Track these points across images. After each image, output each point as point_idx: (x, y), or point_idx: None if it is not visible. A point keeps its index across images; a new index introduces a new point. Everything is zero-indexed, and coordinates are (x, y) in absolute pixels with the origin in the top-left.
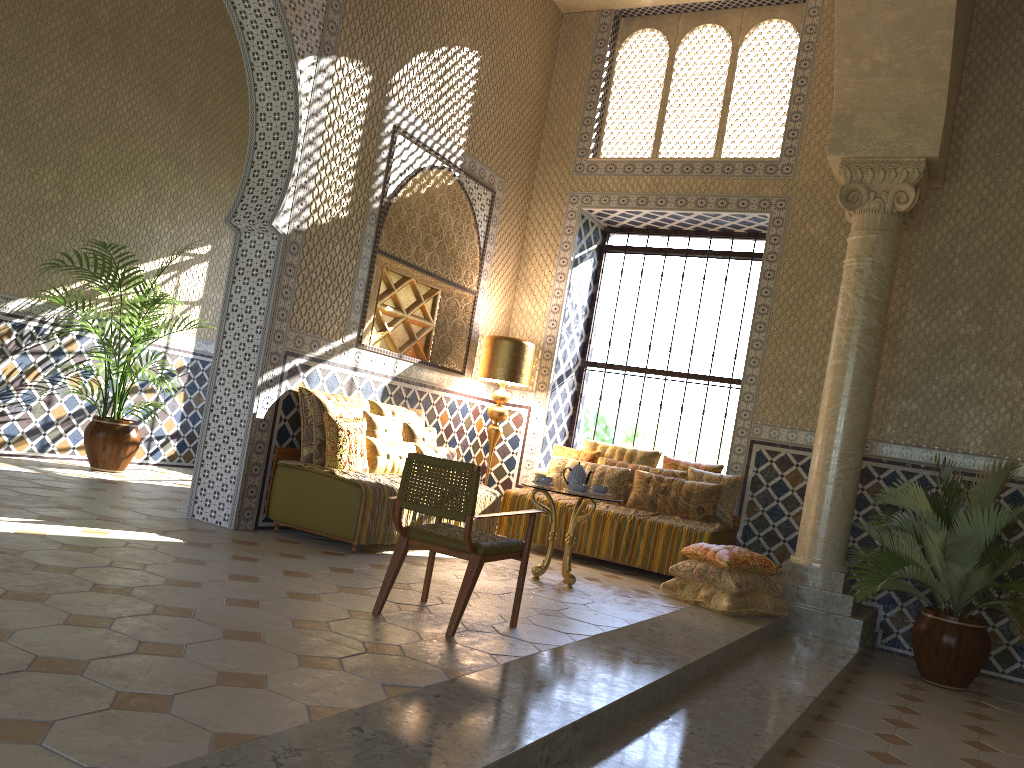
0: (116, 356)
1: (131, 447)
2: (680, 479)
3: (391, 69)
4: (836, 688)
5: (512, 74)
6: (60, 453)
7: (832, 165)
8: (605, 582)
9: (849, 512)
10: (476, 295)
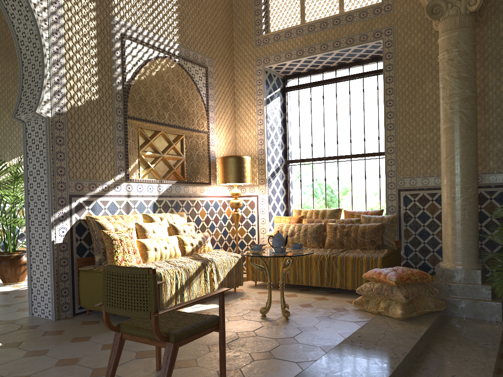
0: (1, 215)
1: (23, 267)
2: (356, 224)
3: None
4: (497, 370)
5: None
6: None
7: None
8: (315, 306)
9: (475, 226)
10: (208, 133)
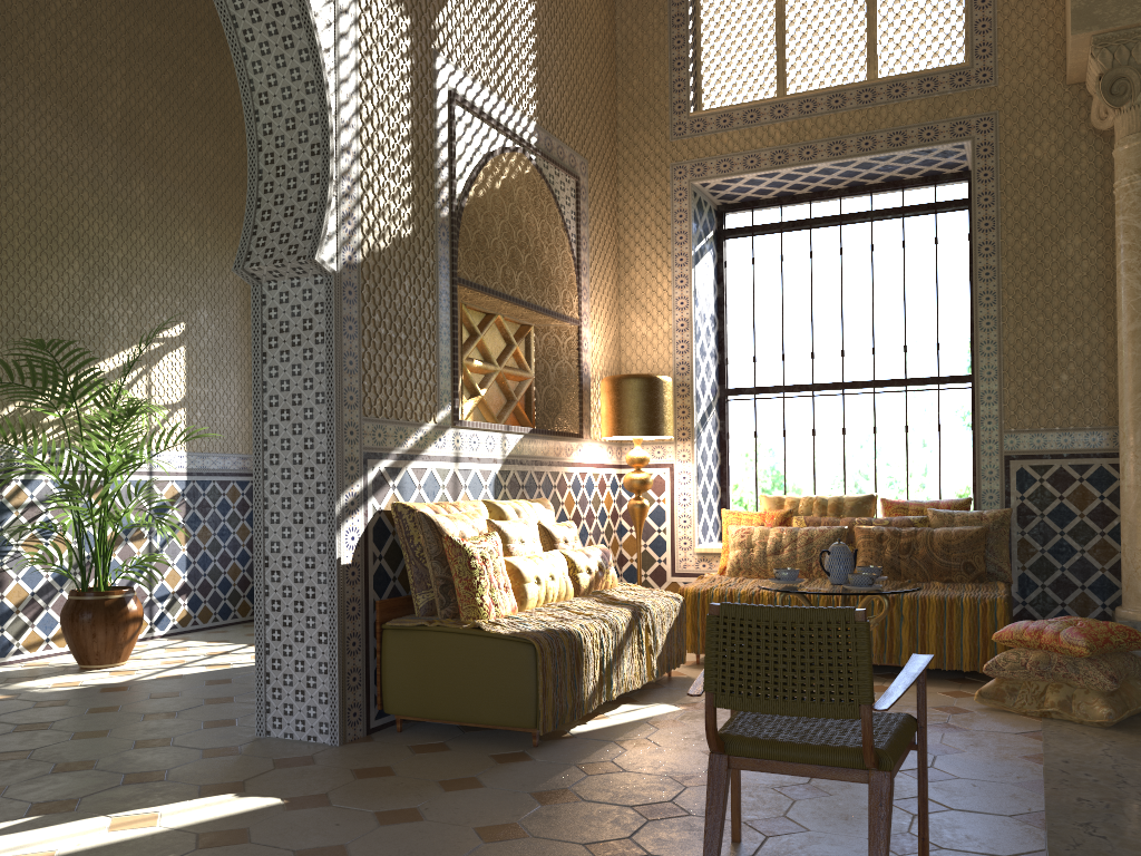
0: (87, 501)
1: (132, 626)
2: (926, 528)
3: (432, 7)
4: None
5: (573, 11)
6: (29, 651)
7: (1072, 50)
8: None
9: None
10: (579, 324)
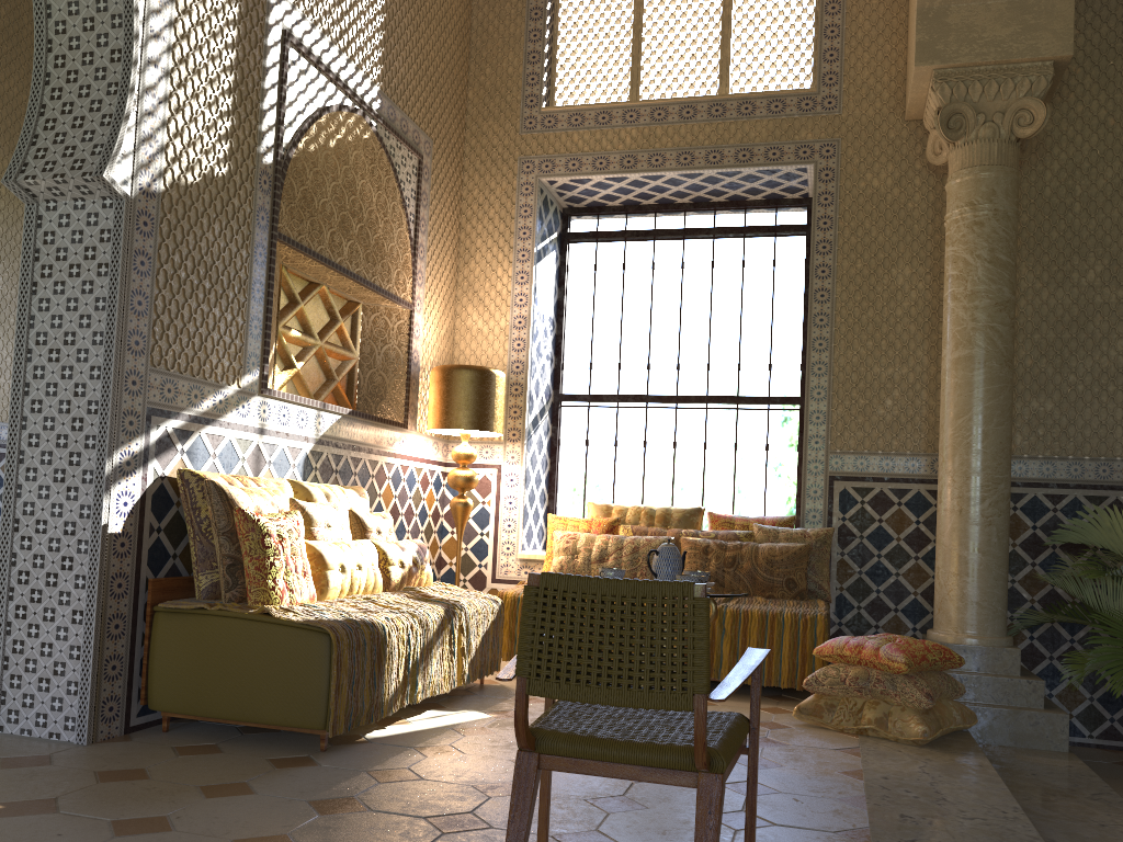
0: None
1: None
2: (751, 543)
3: None
4: None
5: None
6: None
7: (914, 83)
8: None
9: (1006, 560)
10: (412, 308)
